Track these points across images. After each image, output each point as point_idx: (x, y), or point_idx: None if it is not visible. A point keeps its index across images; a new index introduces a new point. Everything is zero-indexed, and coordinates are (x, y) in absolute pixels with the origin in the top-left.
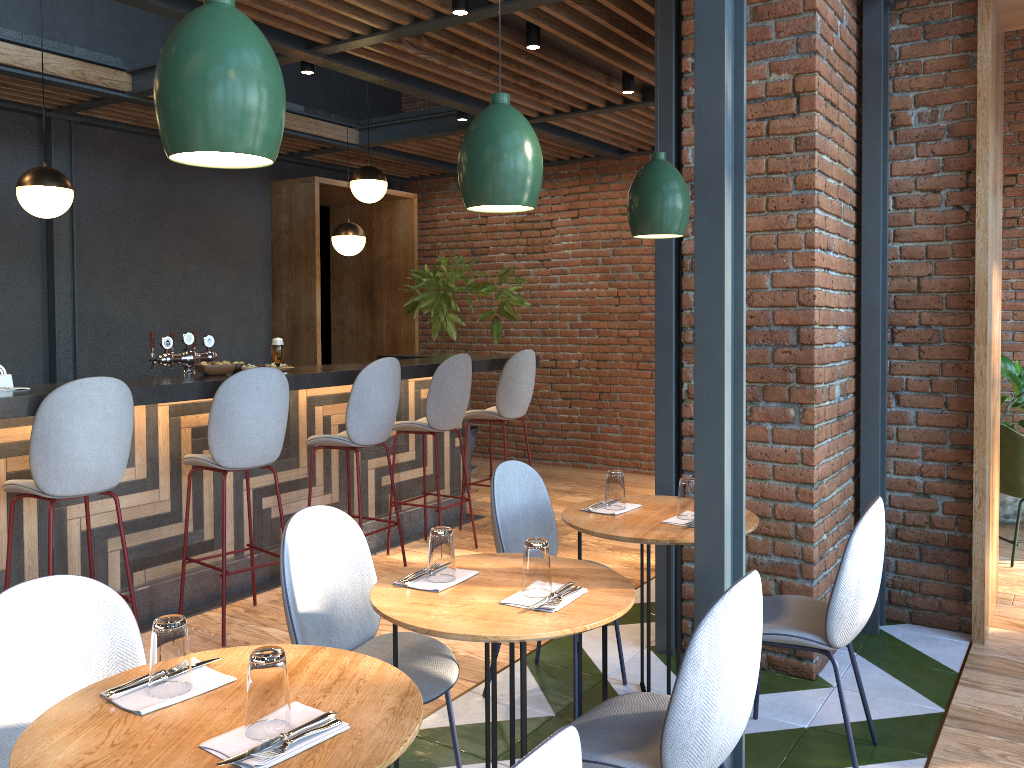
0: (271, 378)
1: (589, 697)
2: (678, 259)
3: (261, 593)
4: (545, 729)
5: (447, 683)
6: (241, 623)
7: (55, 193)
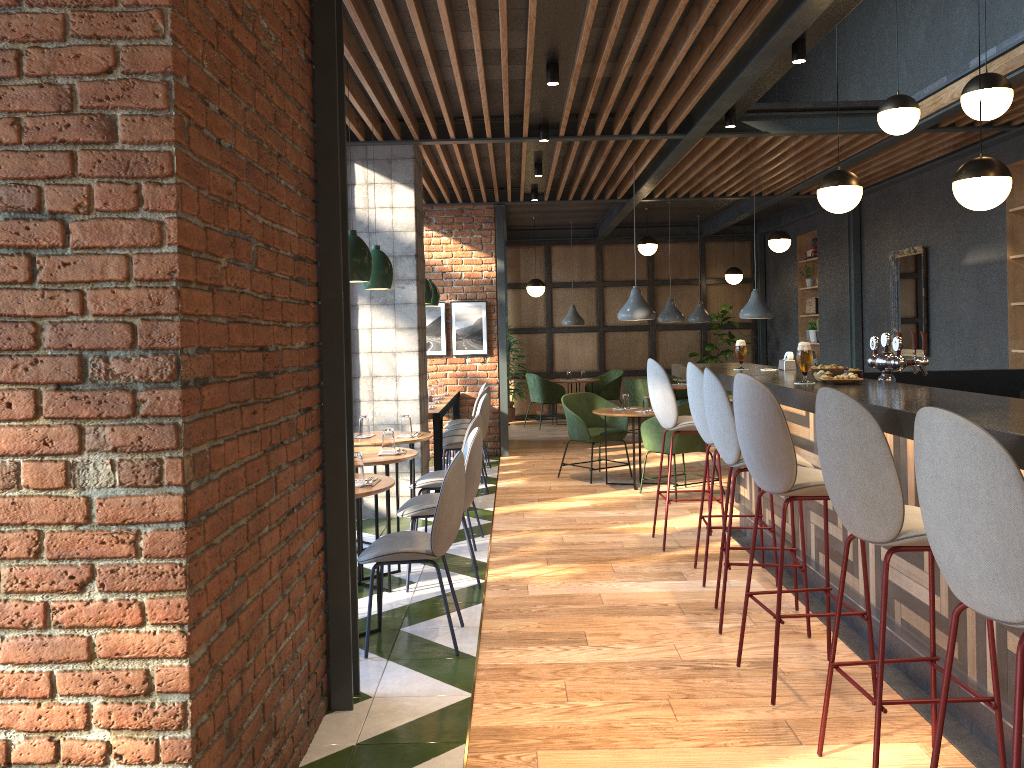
0: (704, 378)
1: (386, 644)
2: (329, 264)
3: (849, 649)
4: (396, 621)
5: (398, 512)
6: (763, 623)
7: (953, 188)
